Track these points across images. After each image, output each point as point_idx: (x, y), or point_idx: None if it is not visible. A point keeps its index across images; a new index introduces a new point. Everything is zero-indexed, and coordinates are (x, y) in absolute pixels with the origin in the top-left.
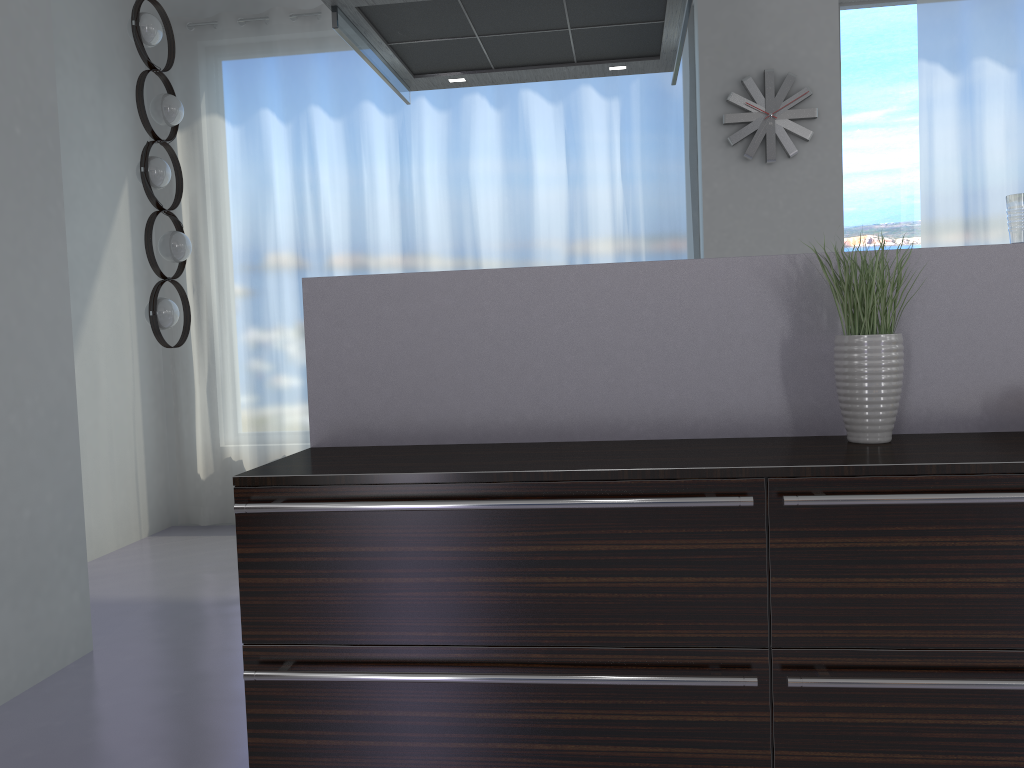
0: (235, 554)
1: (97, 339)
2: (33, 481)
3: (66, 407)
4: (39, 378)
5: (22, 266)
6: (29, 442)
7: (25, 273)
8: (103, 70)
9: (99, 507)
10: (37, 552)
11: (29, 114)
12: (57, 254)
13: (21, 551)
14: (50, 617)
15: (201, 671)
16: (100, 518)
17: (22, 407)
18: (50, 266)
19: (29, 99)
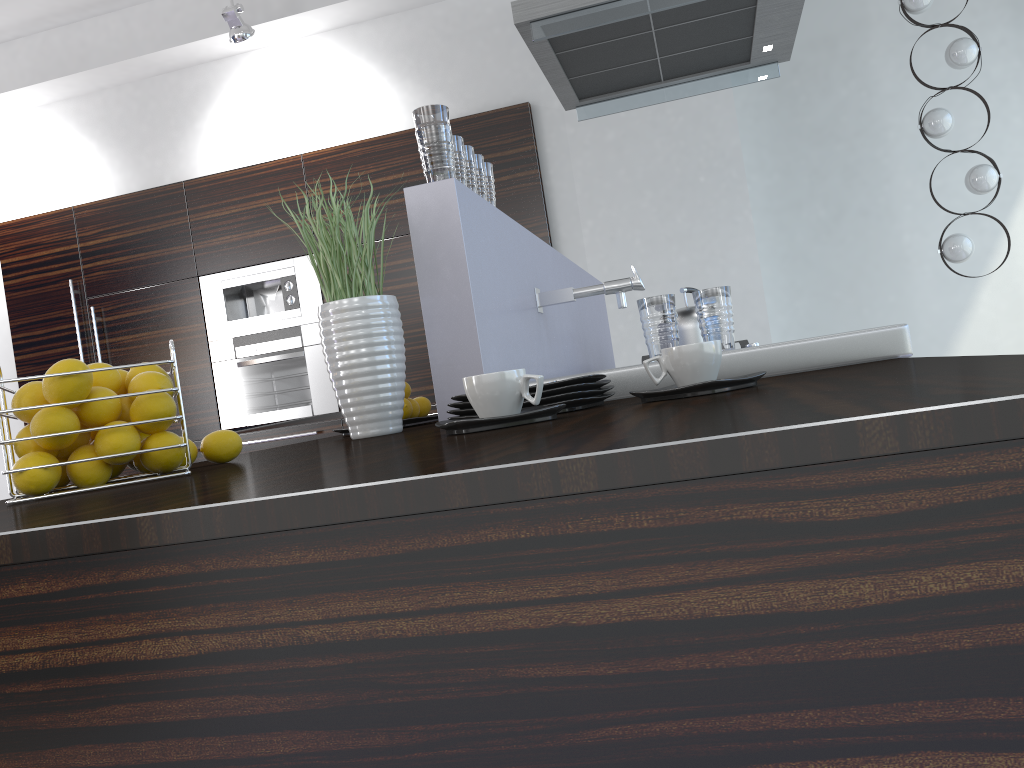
0: None
1: (1018, 264)
2: None
3: None
4: None
5: (710, 264)
6: None
7: (713, 267)
8: (1019, 3)
9: None
10: None
11: (712, 164)
12: (745, 247)
13: None
14: None
15: None
16: None
17: None
18: (738, 257)
19: (711, 154)
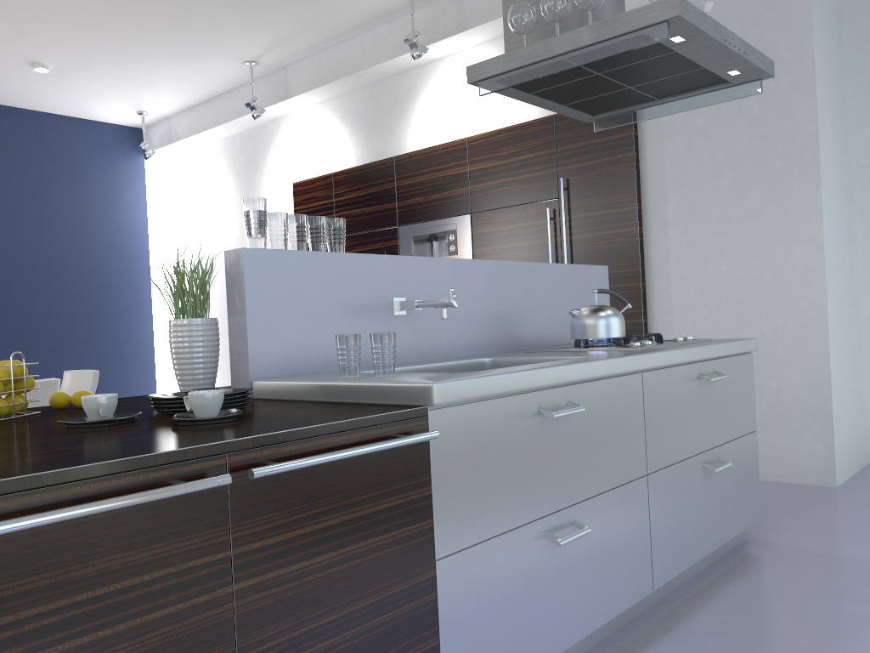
0: None
1: None
2: (780, 366)
3: (815, 325)
4: (789, 306)
5: (777, 242)
6: (777, 343)
7: (779, 245)
8: None
9: None
10: (781, 408)
11: (788, 149)
12: (812, 228)
13: (767, 403)
14: (791, 449)
15: (769, 502)
16: None
17: (772, 323)
18: (804, 237)
19: (789, 139)
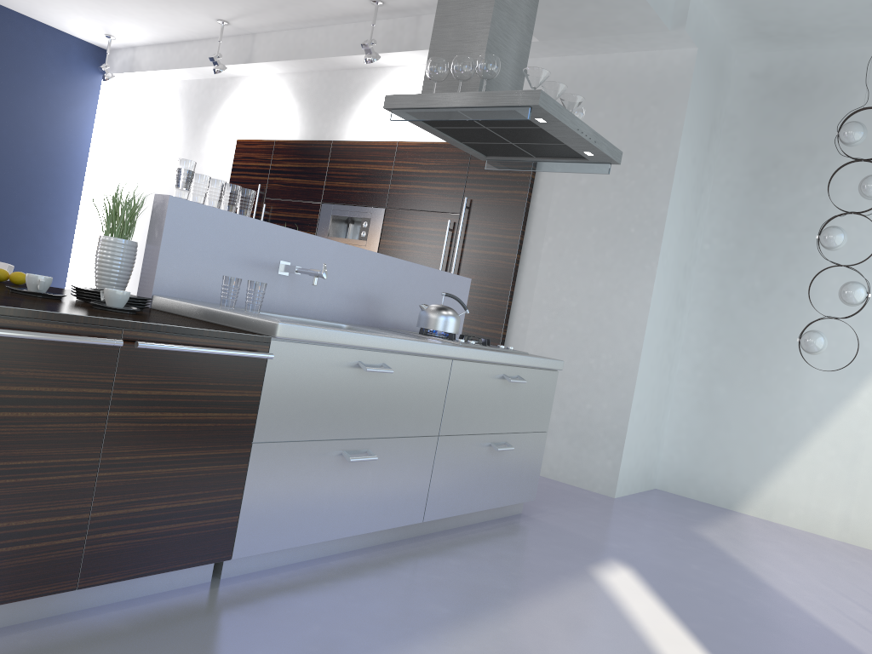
0: (846, 565)
1: None
2: (596, 393)
3: (629, 366)
4: (614, 347)
5: (617, 293)
6: (599, 375)
7: (618, 296)
8: None
9: (866, 507)
10: (589, 427)
11: (642, 221)
12: (645, 288)
13: (580, 421)
14: (589, 461)
15: (555, 496)
16: (865, 516)
17: (599, 357)
18: (637, 294)
19: (645, 214)
